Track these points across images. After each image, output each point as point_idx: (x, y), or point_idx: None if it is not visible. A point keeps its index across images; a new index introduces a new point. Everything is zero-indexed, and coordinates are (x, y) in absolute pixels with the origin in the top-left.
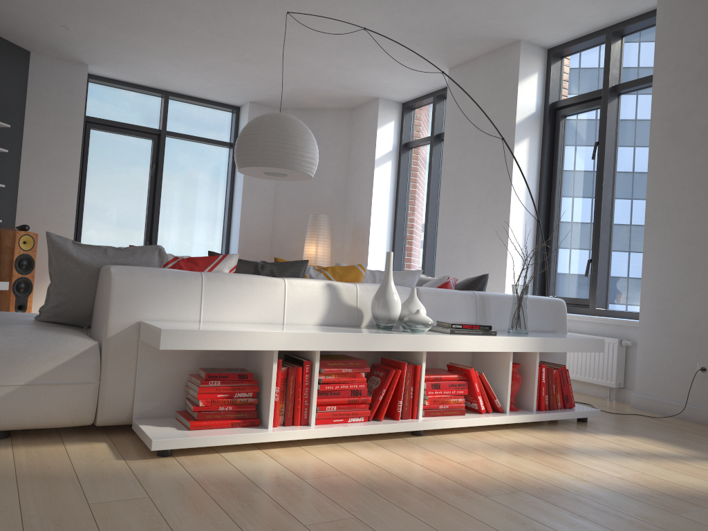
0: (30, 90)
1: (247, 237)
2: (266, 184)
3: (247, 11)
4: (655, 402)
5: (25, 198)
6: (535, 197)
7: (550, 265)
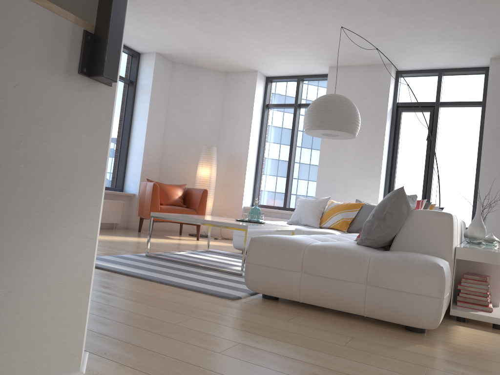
0: None
1: (148, 157)
2: (160, 118)
3: (266, 6)
4: None
5: None
6: (387, 156)
7: None
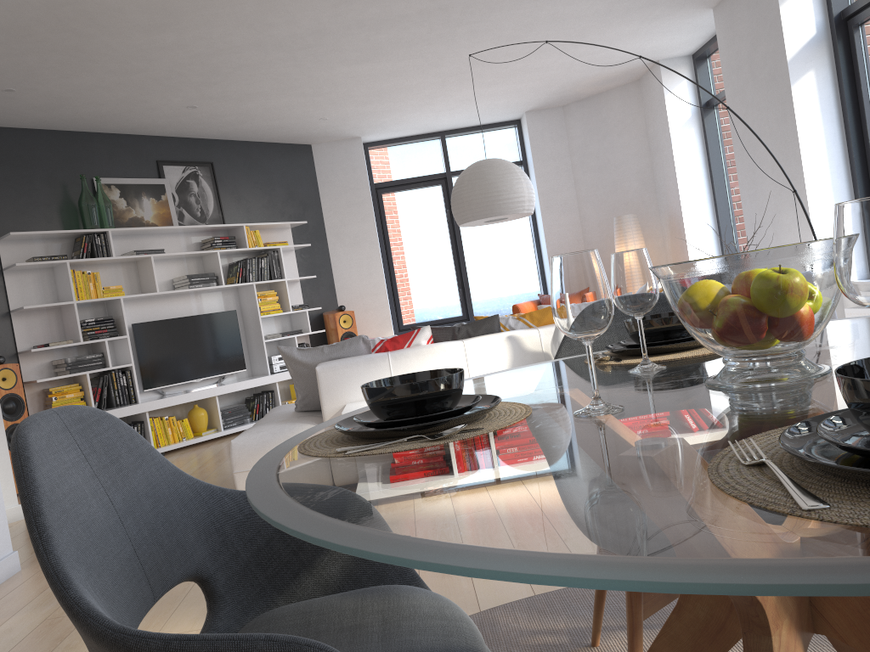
0: (320, 180)
1: None
2: (565, 195)
3: (456, 50)
4: None
5: (340, 279)
6: (840, 141)
7: None
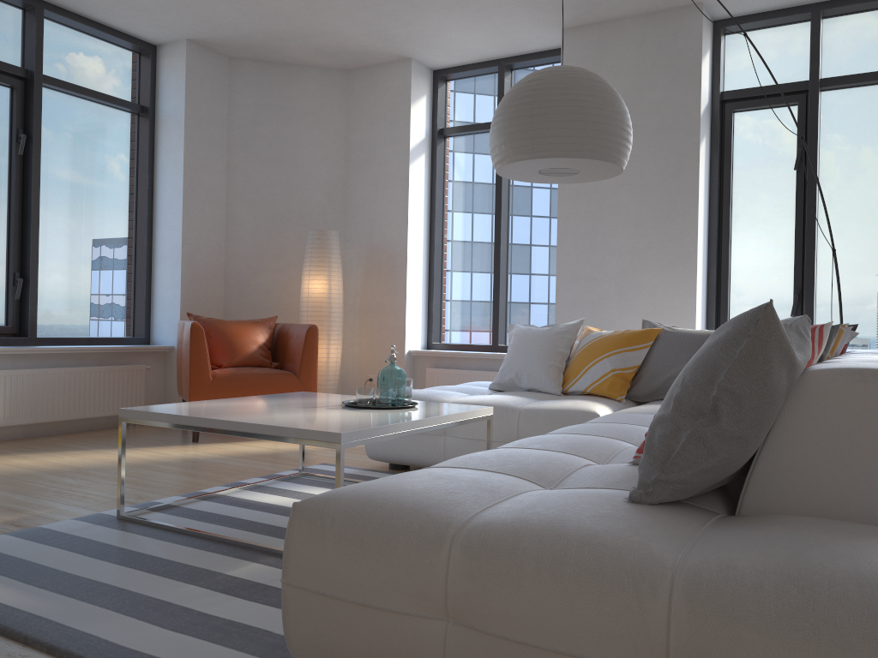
0: None
1: (193, 267)
2: (215, 180)
3: None
4: None
5: None
6: (707, 215)
7: (726, 303)
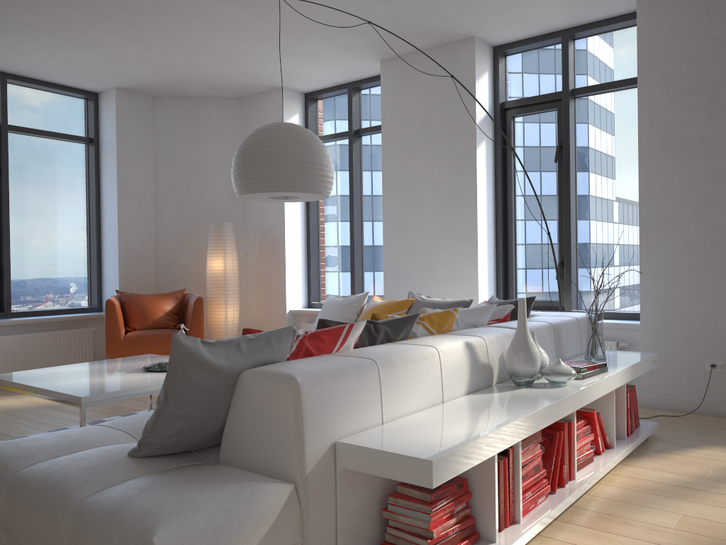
0: None
1: (128, 254)
2: (144, 188)
3: None
4: (664, 400)
5: None
6: (493, 200)
7: (512, 269)
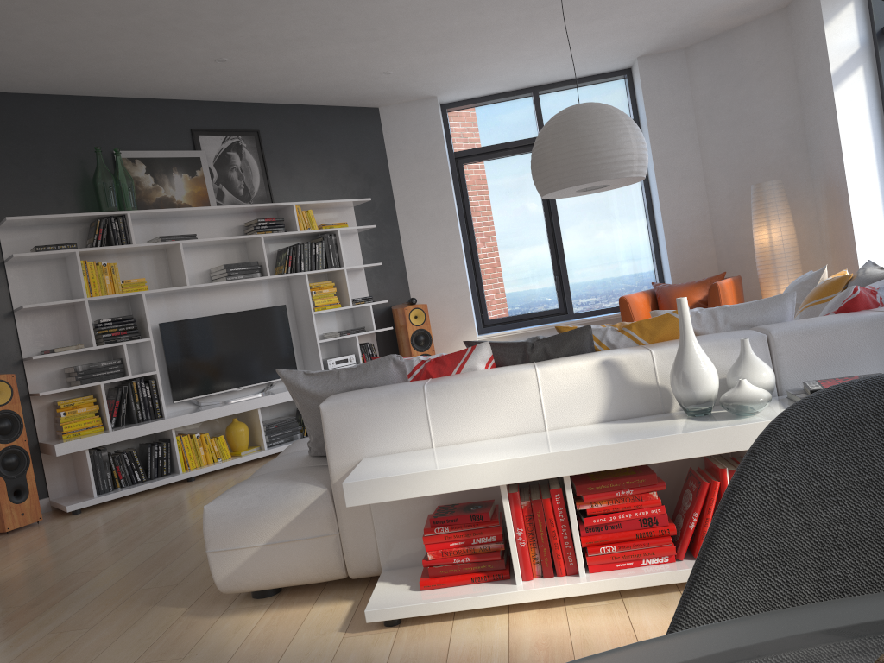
0: (389, 149)
1: (677, 238)
2: (687, 160)
3: None
4: None
5: (413, 266)
6: None
7: None
